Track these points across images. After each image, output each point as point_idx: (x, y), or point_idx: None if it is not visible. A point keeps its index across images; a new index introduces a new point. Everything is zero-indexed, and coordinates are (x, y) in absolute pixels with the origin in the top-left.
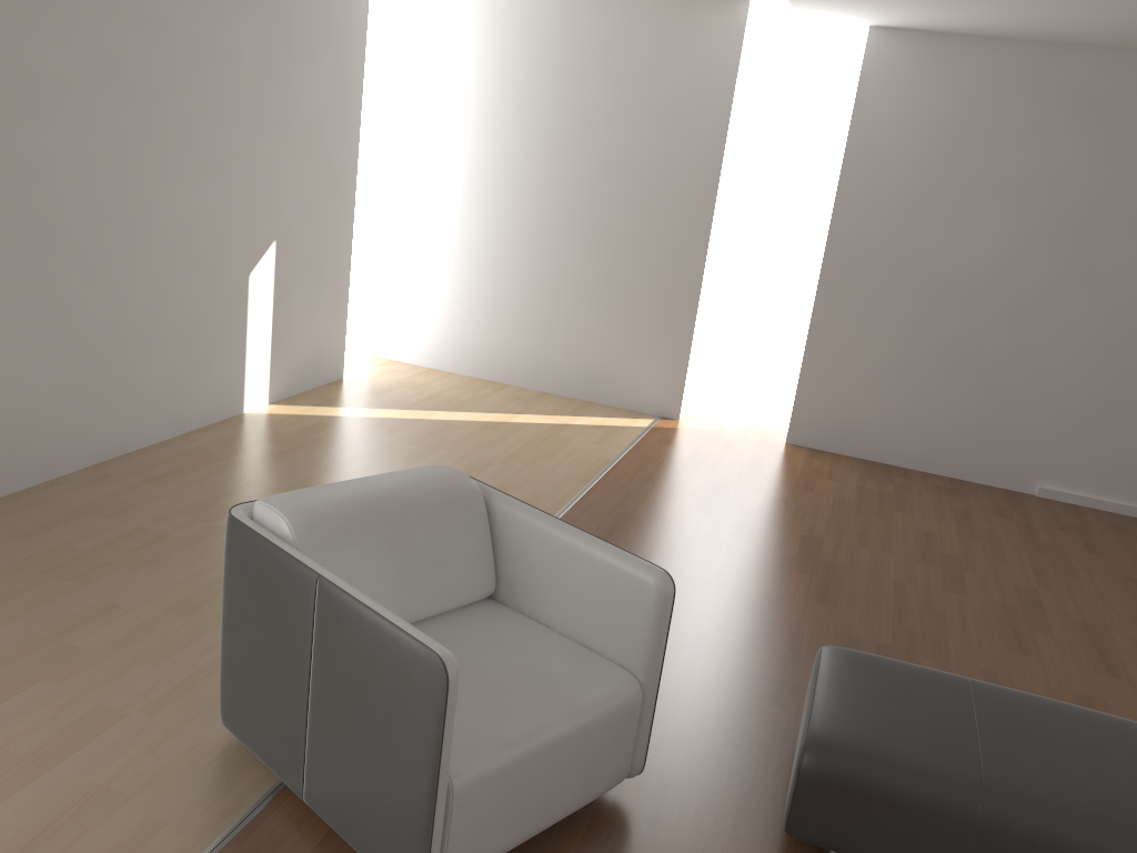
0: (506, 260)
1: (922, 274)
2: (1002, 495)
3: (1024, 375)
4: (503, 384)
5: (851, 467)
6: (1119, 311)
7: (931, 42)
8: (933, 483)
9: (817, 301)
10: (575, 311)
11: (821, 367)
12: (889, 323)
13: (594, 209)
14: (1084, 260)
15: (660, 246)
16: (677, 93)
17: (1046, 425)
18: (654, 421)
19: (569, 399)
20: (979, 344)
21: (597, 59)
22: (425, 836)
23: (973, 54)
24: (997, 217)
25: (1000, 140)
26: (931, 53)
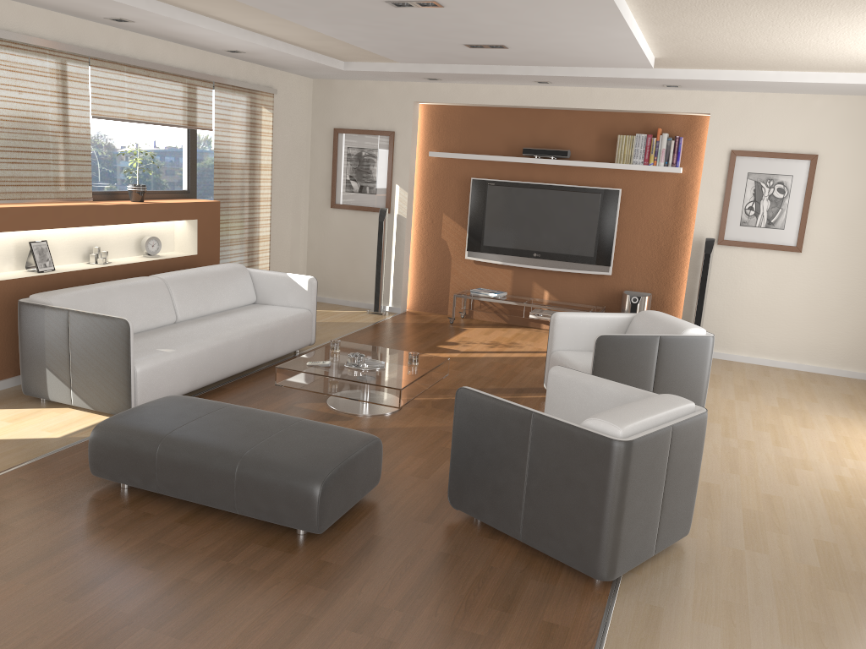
0: None
1: None
2: None
3: None
4: None
5: None
6: None
7: None
8: None
9: None
10: None
11: None
12: None
13: None
14: None
15: None
16: None
17: None
18: None
19: None
20: None
21: None
22: None
23: None
24: None
25: None
26: None
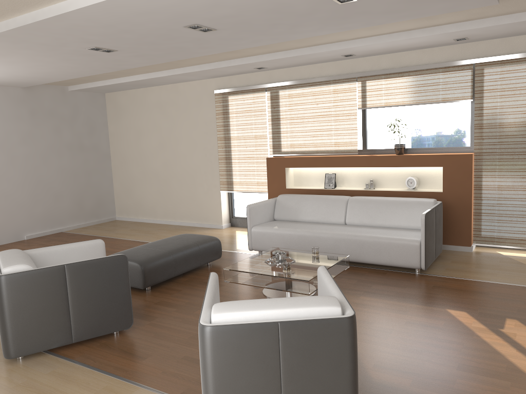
0: None
1: None
2: (19, 243)
3: (7, 200)
4: None
5: None
6: (27, 170)
7: None
8: None
9: None
10: None
11: None
12: None
13: None
14: (10, 156)
15: None
16: None
17: (20, 214)
18: None
19: None
20: None
21: None
22: (130, 304)
23: None
24: None
25: None
26: None
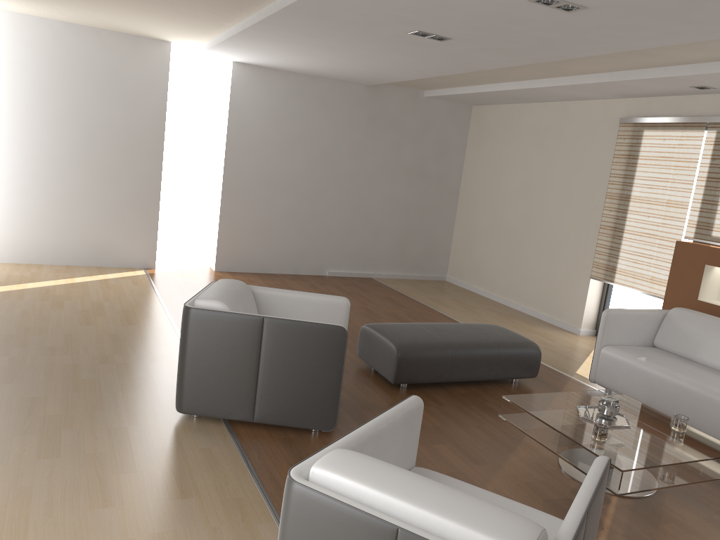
0: (31, 187)
1: (269, 180)
2: (317, 277)
3: (316, 223)
4: (38, 264)
5: (253, 276)
6: (348, 191)
7: (261, 71)
8: (289, 277)
9: (223, 197)
10: (84, 214)
11: (228, 229)
12: (258, 205)
13: (90, 153)
14: (333, 170)
15: (134, 173)
16: (135, 89)
17: (327, 244)
18: (145, 271)
19: (86, 267)
20: (297, 211)
21: (83, 67)
22: (337, 399)
23: (280, 78)
24: (298, 152)
25: (295, 117)
26: (262, 76)
